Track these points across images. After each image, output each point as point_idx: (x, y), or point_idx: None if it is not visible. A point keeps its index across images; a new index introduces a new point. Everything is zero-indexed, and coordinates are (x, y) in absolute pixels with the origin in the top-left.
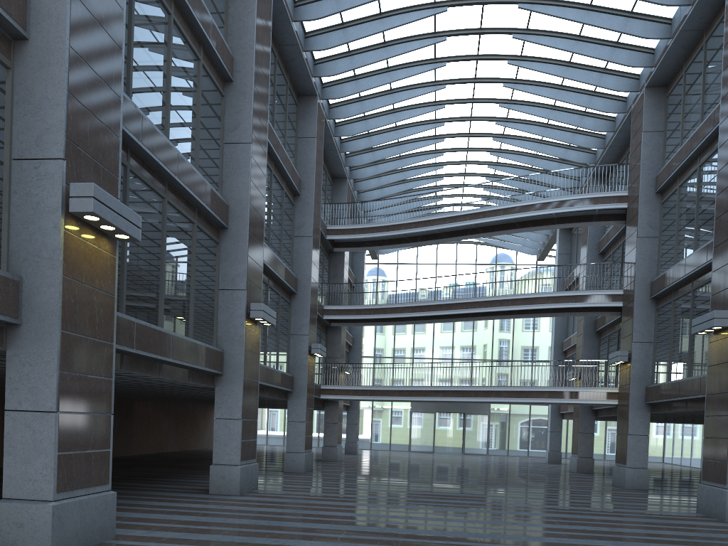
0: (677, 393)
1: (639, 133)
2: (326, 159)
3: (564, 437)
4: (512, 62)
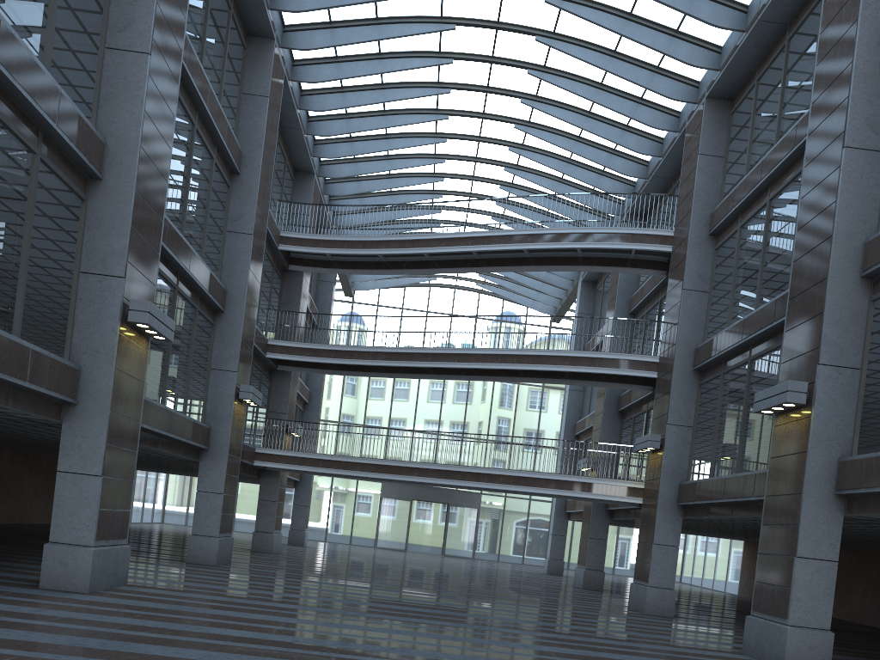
0: (722, 493)
1: (694, 156)
2: (286, 141)
3: (567, 543)
4: (542, 40)
